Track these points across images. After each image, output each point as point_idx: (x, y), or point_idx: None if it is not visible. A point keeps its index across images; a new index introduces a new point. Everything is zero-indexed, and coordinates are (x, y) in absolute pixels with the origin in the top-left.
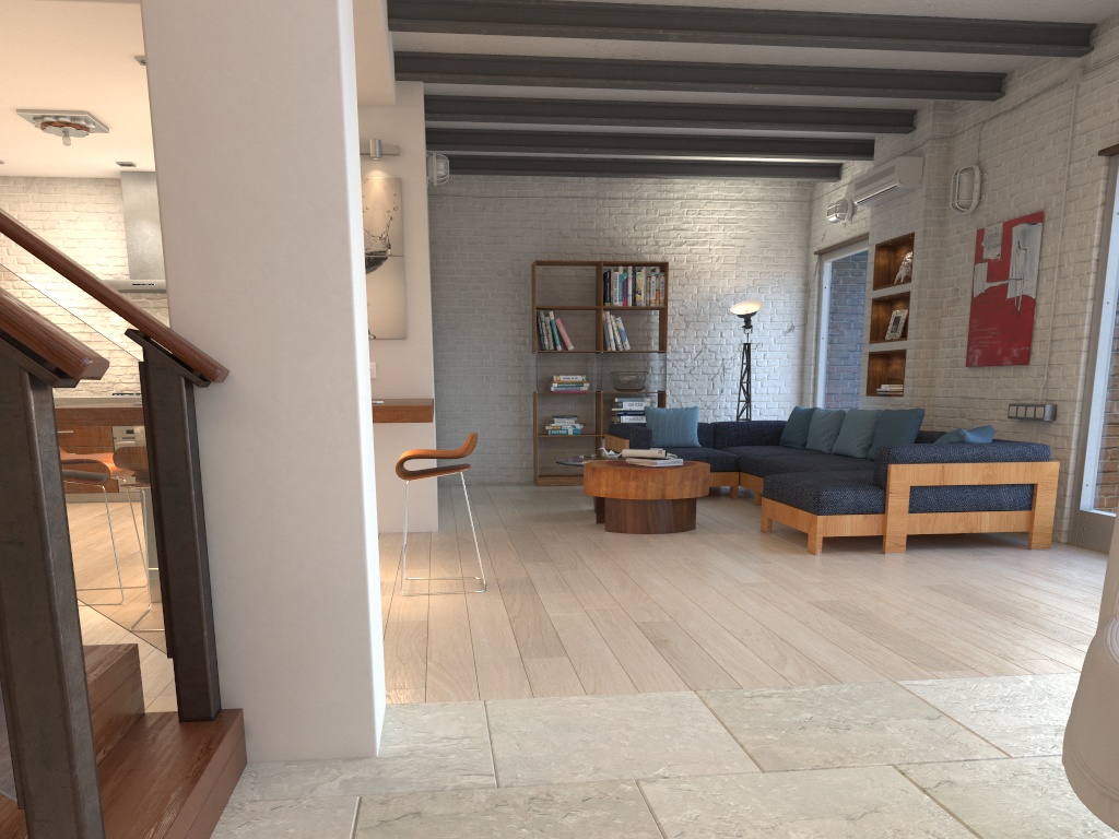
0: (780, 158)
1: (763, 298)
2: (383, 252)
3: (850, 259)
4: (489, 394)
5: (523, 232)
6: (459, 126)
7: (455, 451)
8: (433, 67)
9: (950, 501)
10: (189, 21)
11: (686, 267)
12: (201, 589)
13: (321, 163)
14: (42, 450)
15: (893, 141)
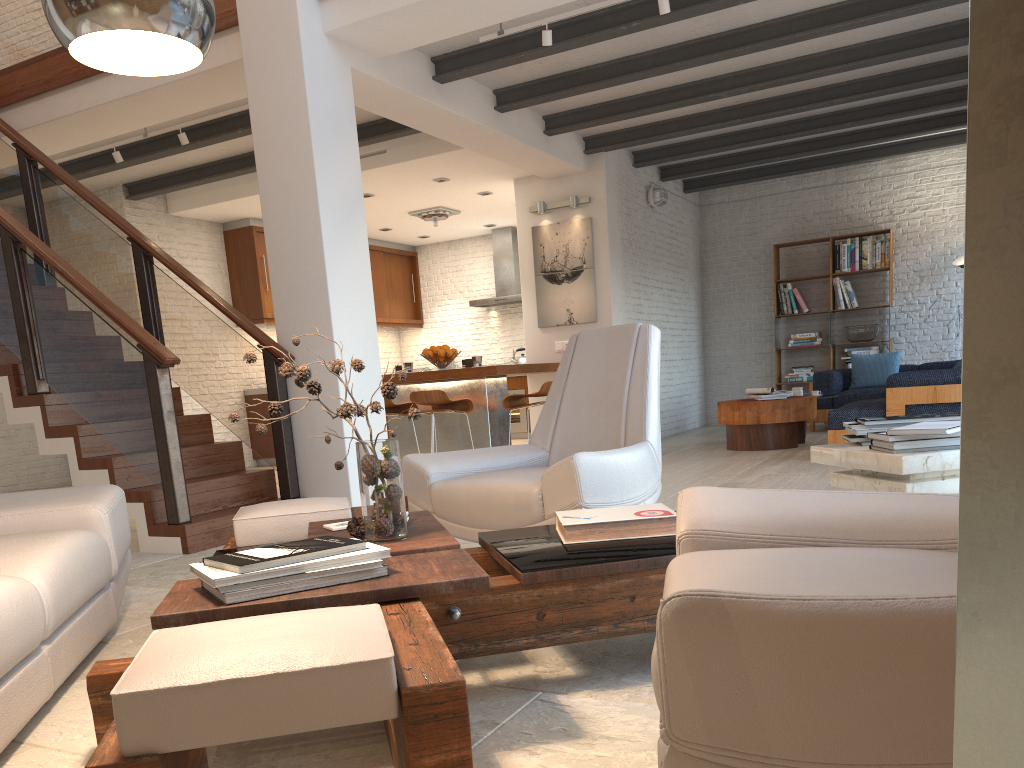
0: None
1: None
2: (580, 267)
3: None
4: (746, 353)
5: (773, 222)
6: (680, 161)
7: None
8: (608, 141)
9: None
10: (276, 224)
11: (920, 229)
12: (284, 445)
13: (318, 270)
14: (161, 385)
15: None
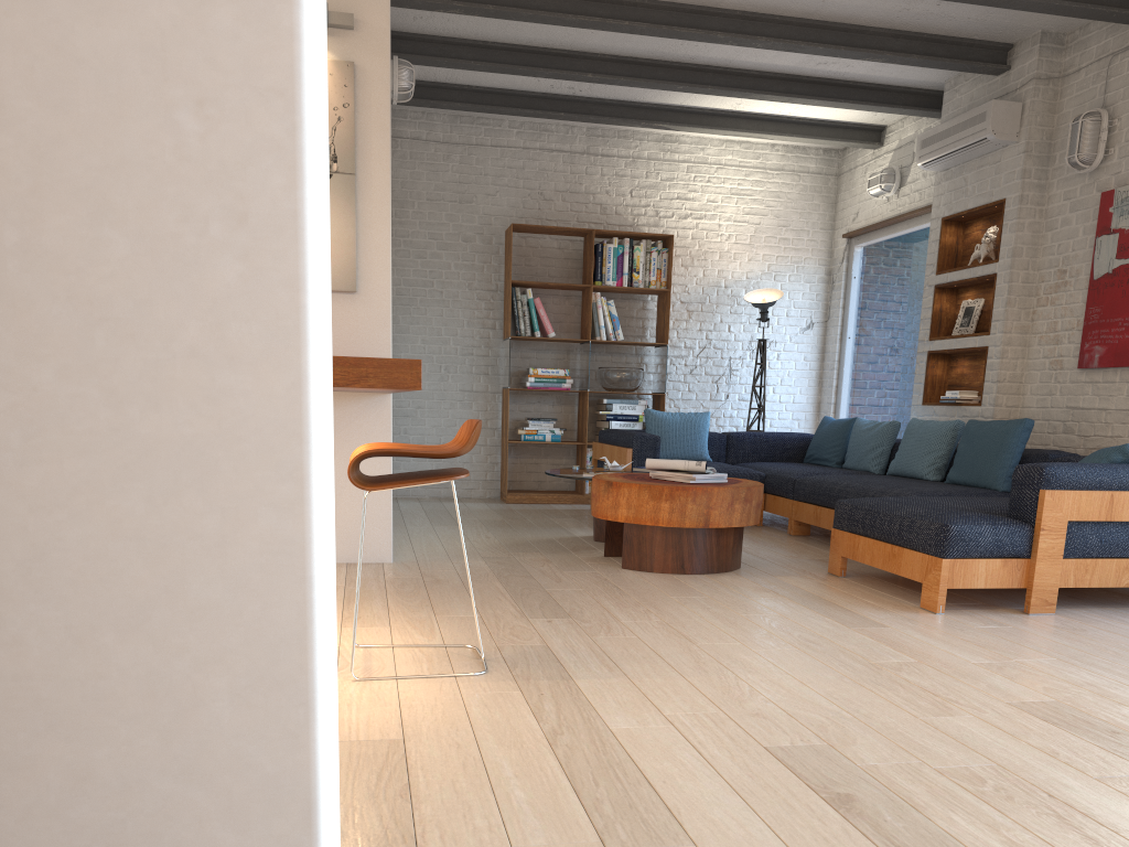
0: (816, 114)
1: (779, 288)
2: None
3: (892, 242)
4: (448, 389)
5: (497, 189)
6: (428, 30)
7: (440, 448)
8: None
9: (1116, 544)
10: None
11: (691, 244)
12: None
13: None
14: None
15: (973, 87)
